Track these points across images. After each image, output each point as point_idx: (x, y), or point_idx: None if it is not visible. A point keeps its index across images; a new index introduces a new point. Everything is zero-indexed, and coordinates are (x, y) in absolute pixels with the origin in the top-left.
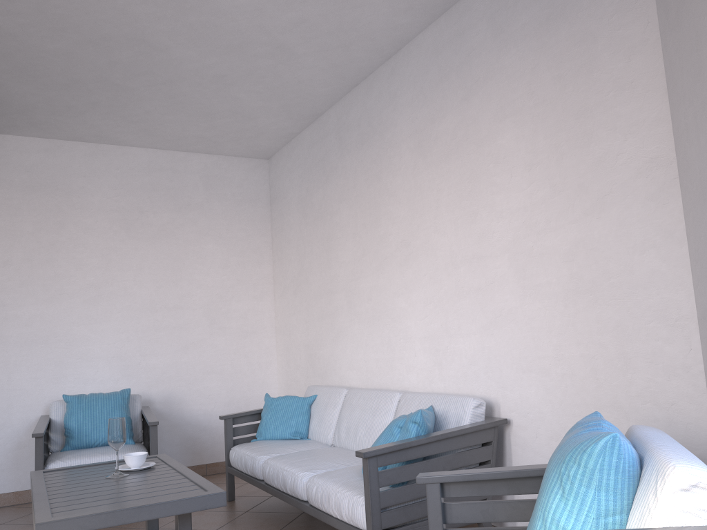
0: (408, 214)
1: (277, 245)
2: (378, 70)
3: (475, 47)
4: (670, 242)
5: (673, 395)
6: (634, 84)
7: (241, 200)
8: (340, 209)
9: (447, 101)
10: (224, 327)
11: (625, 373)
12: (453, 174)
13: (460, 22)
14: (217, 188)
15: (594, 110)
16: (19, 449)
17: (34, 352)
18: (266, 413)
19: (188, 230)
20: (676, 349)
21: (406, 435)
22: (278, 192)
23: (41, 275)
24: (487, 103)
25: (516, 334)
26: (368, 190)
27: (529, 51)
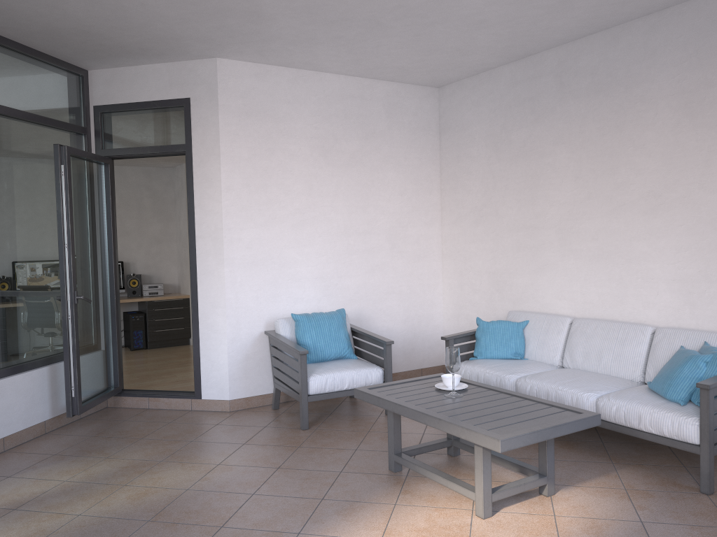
0: (661, 168)
1: (448, 174)
2: (630, 23)
3: None
4: None
5: None
6: None
7: (416, 128)
8: (556, 151)
9: None
10: (402, 251)
11: None
12: None
13: None
14: (396, 116)
15: None
16: (247, 361)
17: (255, 274)
18: (484, 335)
19: (373, 157)
20: None
21: (716, 369)
22: (454, 122)
23: (257, 200)
24: None
25: None
26: (602, 138)
27: None
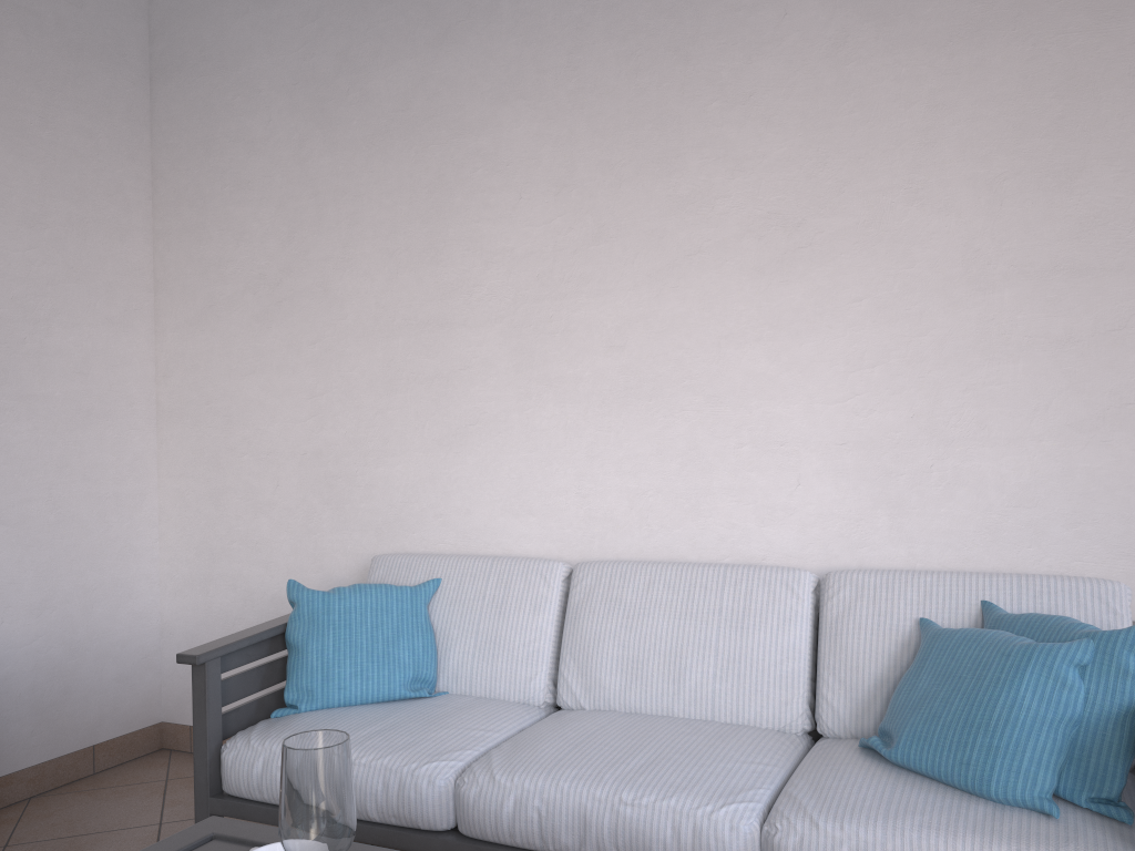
0: (802, 154)
1: (179, 190)
2: None
3: None
4: None
5: None
6: None
7: (82, 46)
8: (501, 119)
9: None
10: (32, 395)
11: None
12: (999, 73)
13: None
14: None
15: None
16: None
17: None
18: (318, 636)
19: None
20: None
21: (1123, 687)
22: (195, 50)
23: None
24: None
25: None
26: (633, 82)
27: None
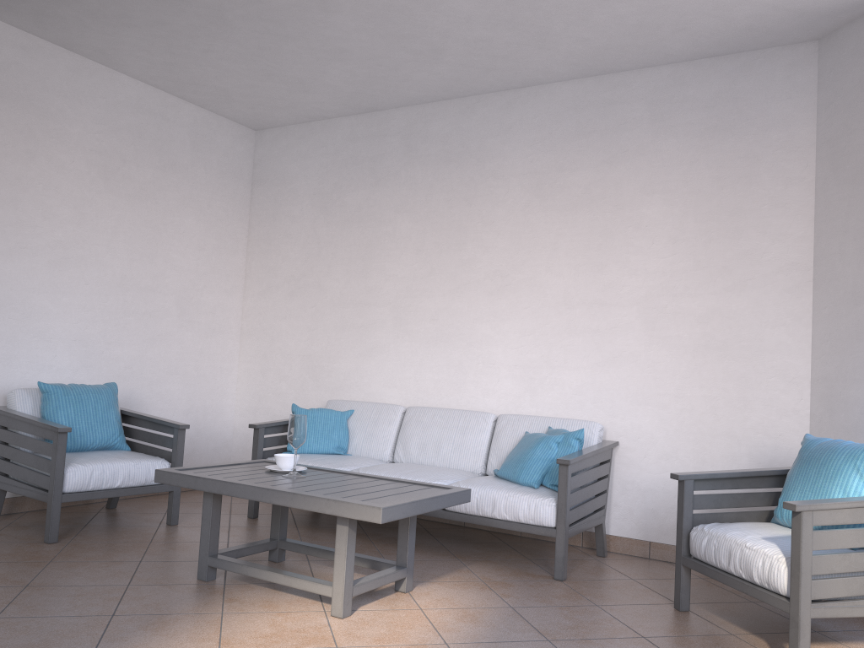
0: (510, 248)
1: (260, 235)
2: (487, 95)
3: (628, 122)
4: (798, 324)
5: (782, 429)
6: (787, 206)
7: (226, 172)
8: (397, 219)
9: (583, 157)
10: (193, 321)
11: (742, 412)
12: (581, 224)
13: (612, 92)
14: (203, 151)
15: (748, 213)
16: None
17: None
18: None
19: (170, 195)
20: (789, 398)
21: (568, 449)
22: (273, 174)
23: (1, 217)
24: (635, 175)
25: (636, 373)
26: (449, 211)
27: (690, 147)
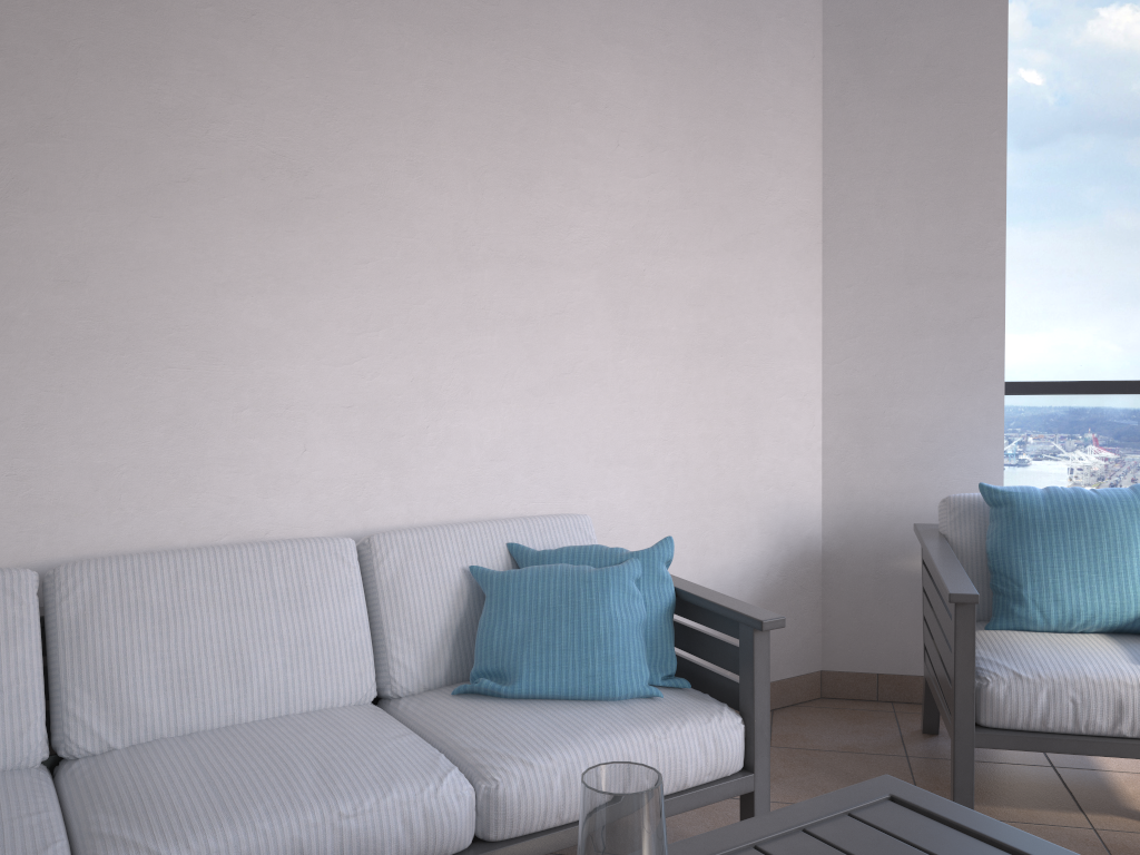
0: (310, 98)
1: None
2: None
3: None
4: (808, 310)
5: (794, 475)
6: (794, 117)
7: None
8: None
9: None
10: None
11: (750, 455)
12: (483, 75)
13: None
14: None
15: (750, 118)
16: None
17: None
18: None
19: None
20: (801, 426)
21: (663, 589)
22: None
23: None
24: None
25: (601, 405)
26: None
27: None
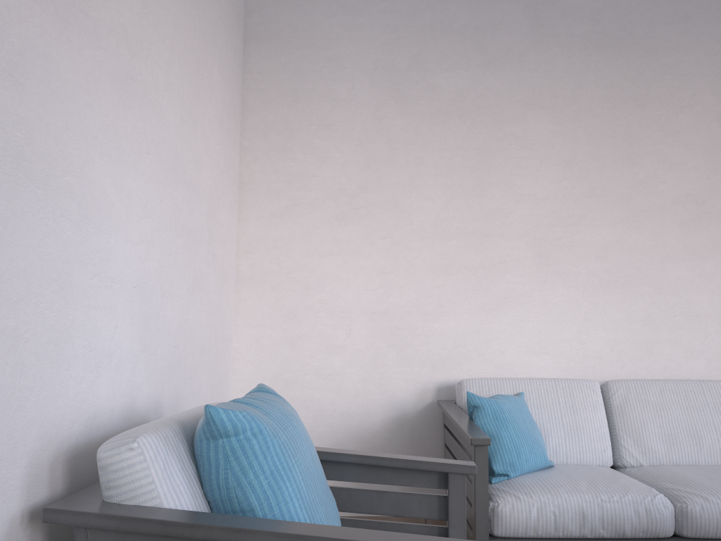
0: (704, 166)
1: (268, 121)
2: None
3: None
4: None
5: None
6: None
7: (234, 7)
8: (528, 118)
9: None
10: (215, 255)
11: None
12: None
13: None
14: None
15: None
16: None
17: (22, 217)
18: (504, 427)
19: (206, 13)
20: None
21: None
22: (288, 29)
23: None
24: None
25: None
26: (611, 112)
27: None
